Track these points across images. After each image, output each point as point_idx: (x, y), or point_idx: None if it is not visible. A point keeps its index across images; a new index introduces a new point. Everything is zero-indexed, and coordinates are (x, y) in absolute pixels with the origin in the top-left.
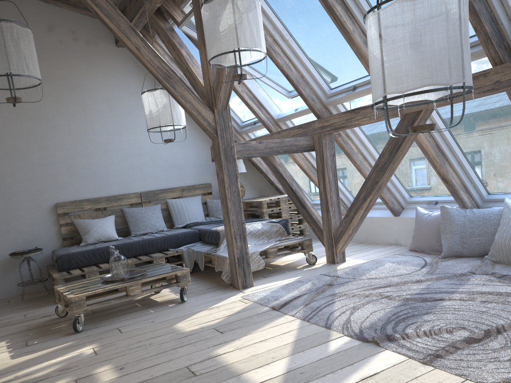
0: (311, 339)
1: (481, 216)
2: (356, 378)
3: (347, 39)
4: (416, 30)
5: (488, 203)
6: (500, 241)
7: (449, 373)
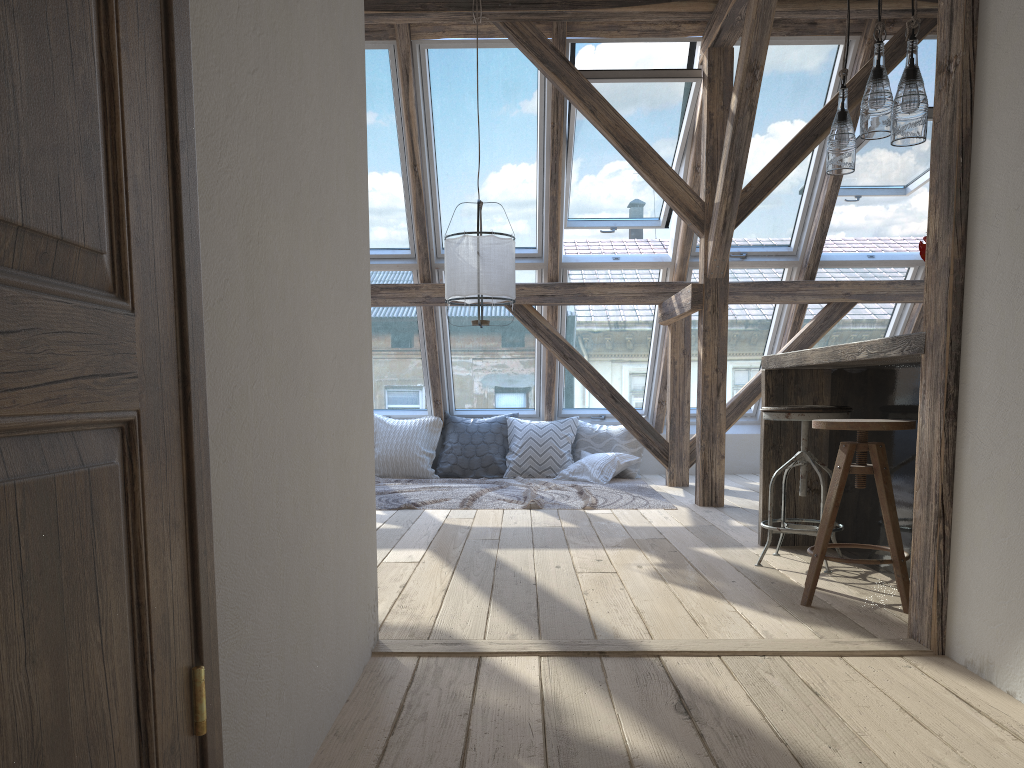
0: None
1: None
2: (440, 517)
3: None
4: (500, 258)
5: None
6: (385, 454)
7: (489, 509)
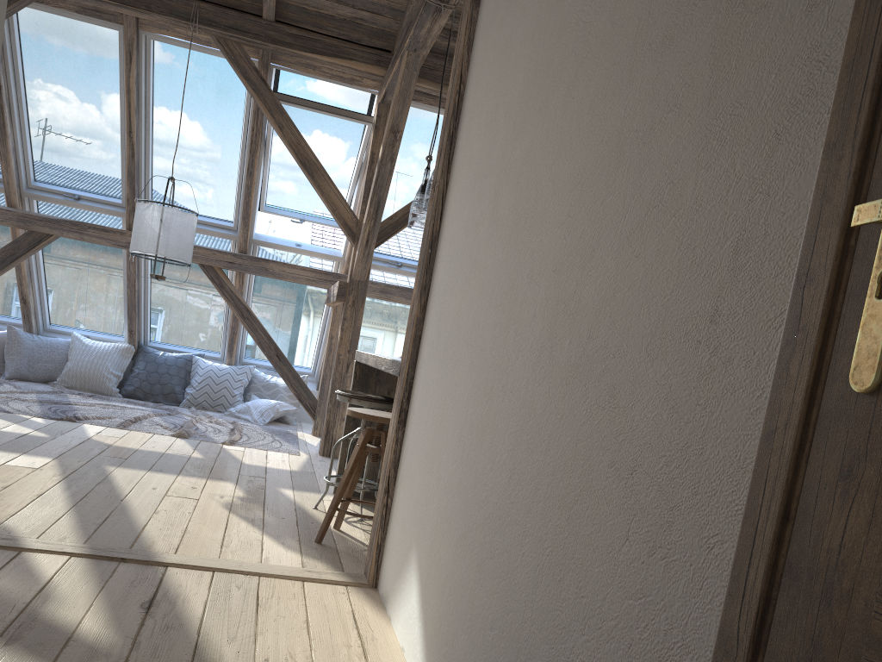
0: (9, 417)
1: (49, 344)
2: (92, 433)
3: (1, 138)
4: (181, 228)
5: (50, 333)
6: (75, 369)
7: (142, 432)
